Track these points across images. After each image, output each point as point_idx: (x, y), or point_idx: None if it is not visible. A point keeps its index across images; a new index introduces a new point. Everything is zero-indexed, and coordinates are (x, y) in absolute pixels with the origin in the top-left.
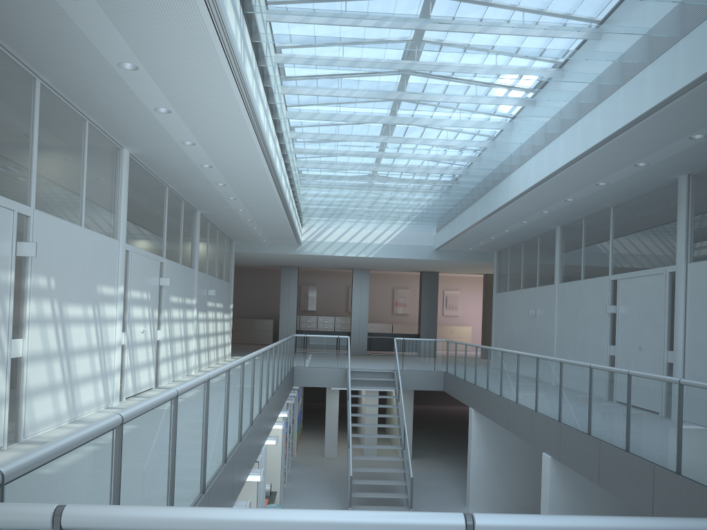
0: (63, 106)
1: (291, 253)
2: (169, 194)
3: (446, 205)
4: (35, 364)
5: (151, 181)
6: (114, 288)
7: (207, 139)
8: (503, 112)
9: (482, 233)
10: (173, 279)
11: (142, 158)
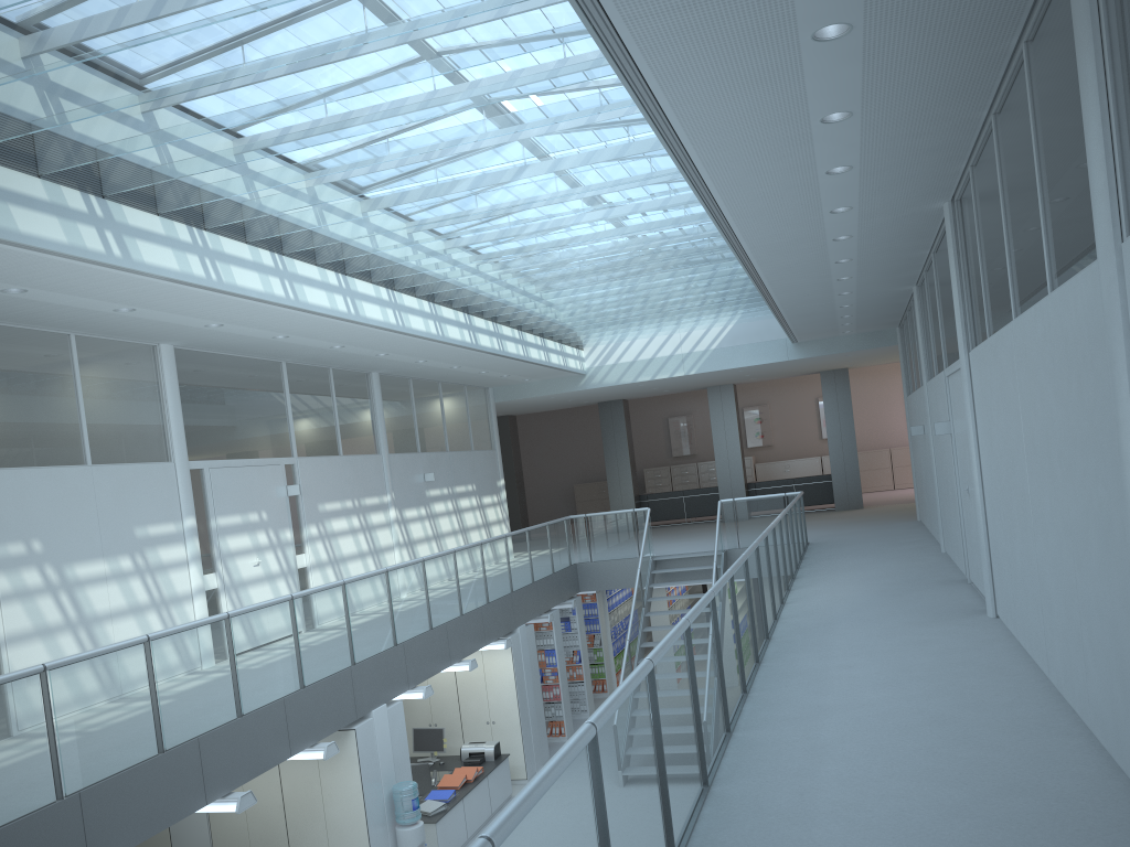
0: (20, 332)
1: (574, 390)
2: (292, 370)
3: (736, 286)
4: (22, 645)
5: (241, 365)
6: (176, 522)
7: (224, 318)
8: (591, 187)
9: (815, 315)
10: (323, 479)
11: (198, 346)
